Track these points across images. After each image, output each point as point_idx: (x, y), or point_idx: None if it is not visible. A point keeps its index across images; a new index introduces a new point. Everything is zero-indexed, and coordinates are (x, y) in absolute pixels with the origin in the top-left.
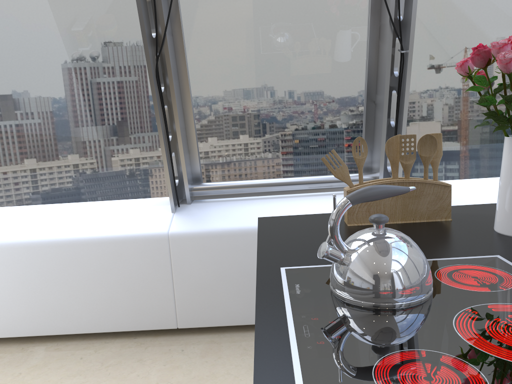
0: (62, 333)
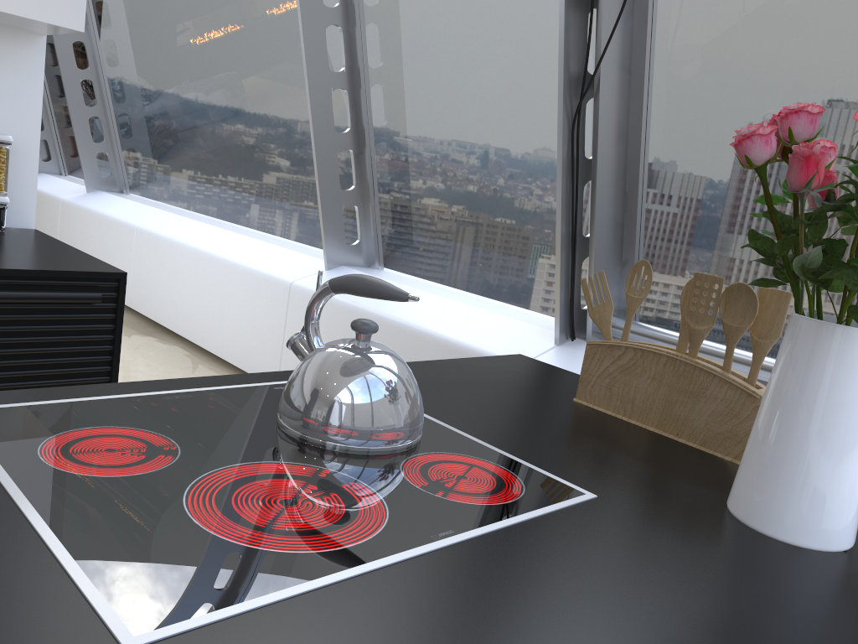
0: None
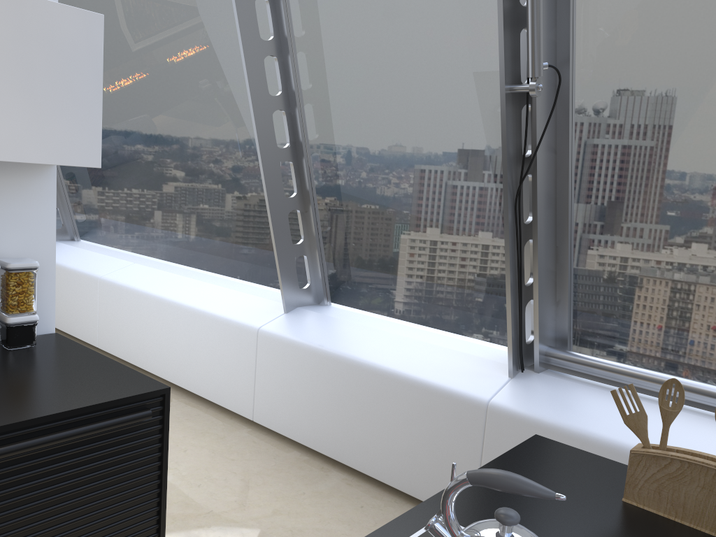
0: (359, 470)
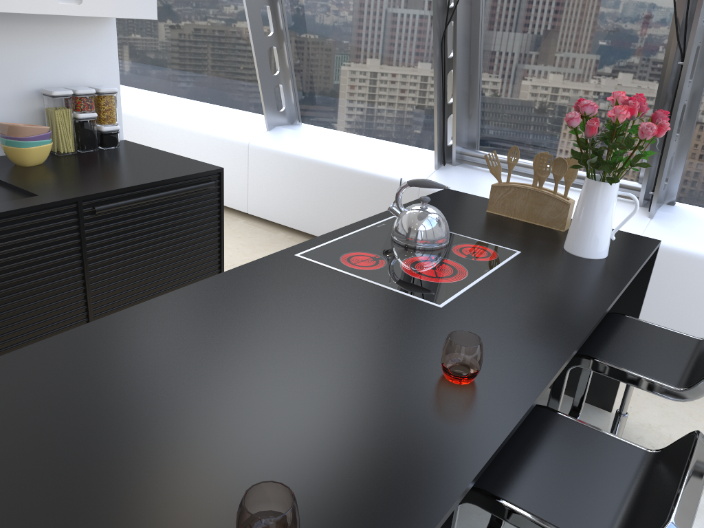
0: None
